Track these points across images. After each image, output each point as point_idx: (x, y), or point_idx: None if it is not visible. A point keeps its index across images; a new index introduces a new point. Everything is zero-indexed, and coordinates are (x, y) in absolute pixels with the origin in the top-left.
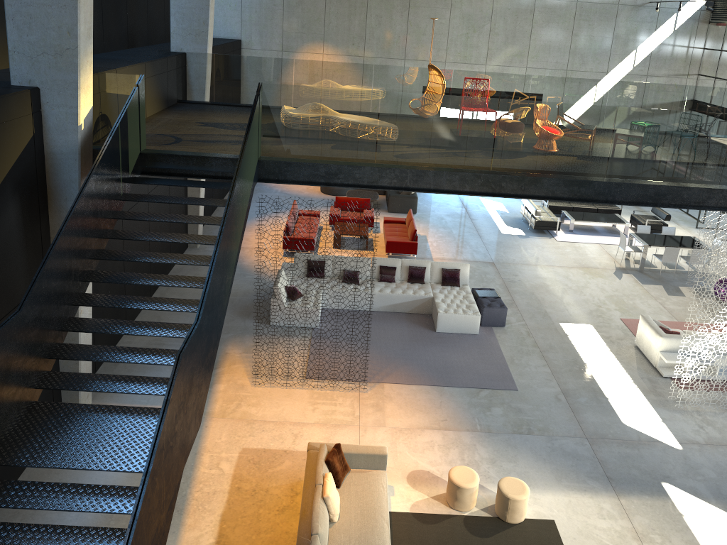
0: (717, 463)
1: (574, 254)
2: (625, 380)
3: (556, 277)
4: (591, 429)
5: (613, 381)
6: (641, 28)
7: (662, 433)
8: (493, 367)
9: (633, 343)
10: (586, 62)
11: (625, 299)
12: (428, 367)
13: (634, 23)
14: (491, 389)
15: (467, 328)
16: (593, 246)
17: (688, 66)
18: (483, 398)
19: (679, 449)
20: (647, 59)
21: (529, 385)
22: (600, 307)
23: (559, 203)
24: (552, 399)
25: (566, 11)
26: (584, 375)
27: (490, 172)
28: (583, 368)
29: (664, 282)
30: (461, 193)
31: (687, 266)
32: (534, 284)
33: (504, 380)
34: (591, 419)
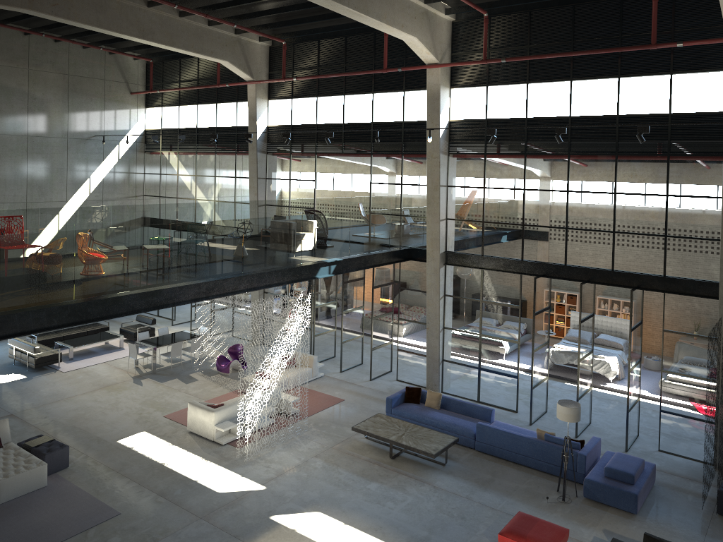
0: (291, 484)
1: (89, 378)
2: (199, 460)
3: (86, 403)
4: (200, 509)
5: (191, 466)
6: (91, 159)
7: (248, 485)
8: (85, 506)
9: (186, 431)
10: (45, 192)
11: (157, 399)
12: (16, 541)
13: (84, 154)
14: (96, 526)
15: (34, 483)
16: (101, 366)
17: (135, 189)
18: (94, 537)
19: (265, 489)
20: (101, 185)
21: (128, 504)
22: (142, 414)
23: (47, 336)
24: (155, 504)
25: (18, 145)
26: (166, 472)
27: (76, 301)
28: (162, 468)
29: (177, 375)
30: (51, 328)
31: (185, 357)
32: (70, 418)
33: (102, 511)
34: (195, 502)
